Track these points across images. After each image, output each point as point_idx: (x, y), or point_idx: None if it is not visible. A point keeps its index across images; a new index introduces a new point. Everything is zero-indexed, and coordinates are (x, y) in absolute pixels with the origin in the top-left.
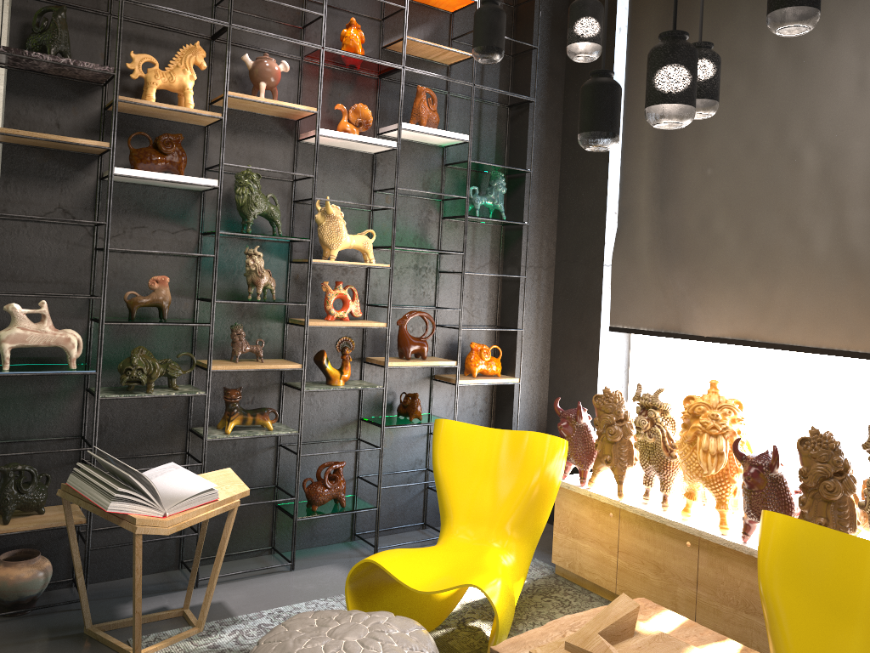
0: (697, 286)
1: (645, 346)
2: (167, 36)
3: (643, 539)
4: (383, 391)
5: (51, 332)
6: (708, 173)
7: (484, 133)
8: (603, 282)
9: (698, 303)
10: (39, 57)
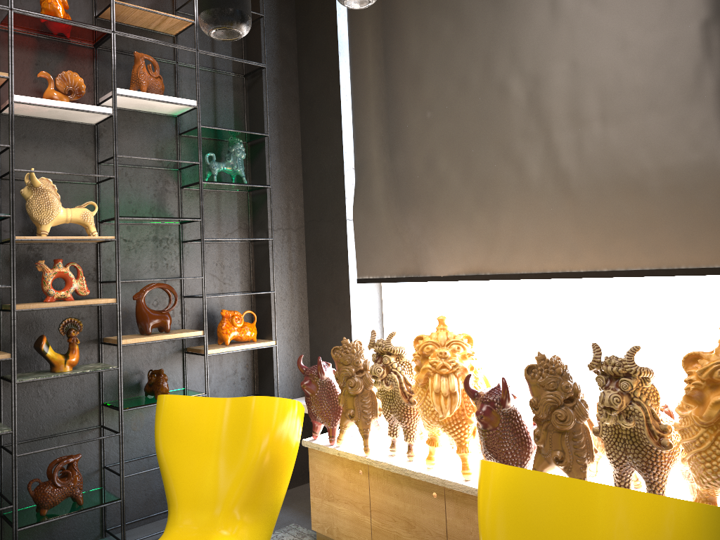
0: (429, 228)
1: (403, 296)
2: None
3: (392, 495)
4: (118, 371)
5: None
6: (428, 116)
7: (221, 102)
8: (348, 236)
9: (432, 243)
10: None
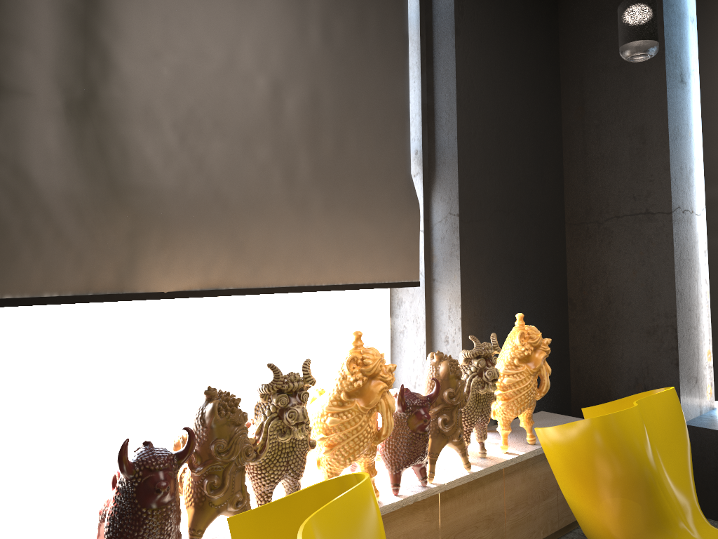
0: (159, 225)
1: None
2: None
3: None
4: None
5: None
6: (165, 74)
7: None
8: None
9: (160, 247)
10: None
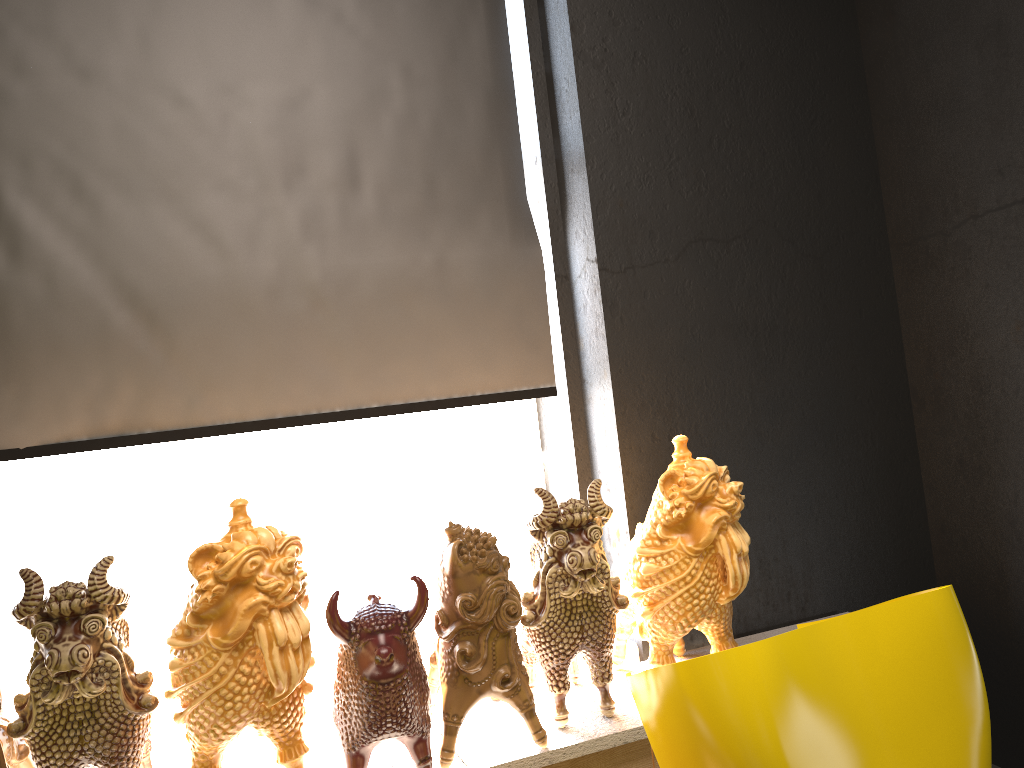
0: None
1: None
2: None
3: None
4: None
5: None
6: None
7: None
8: None
9: (1, 379)
10: None
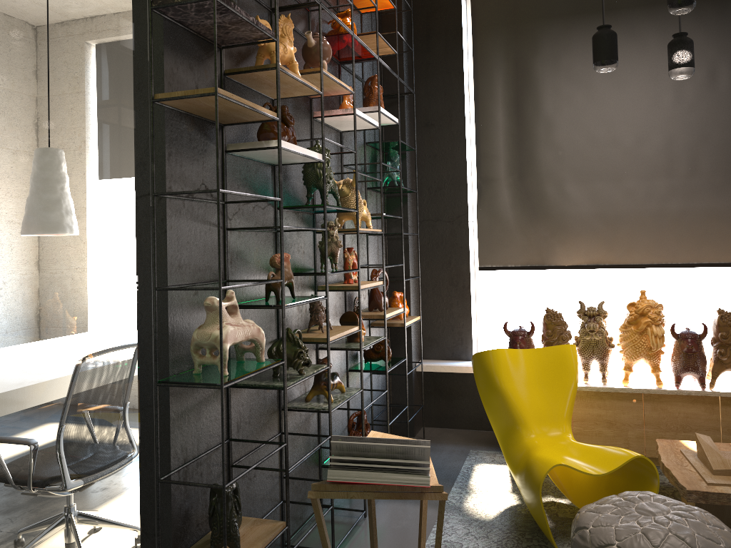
0: (559, 232)
1: None
2: (250, 3)
3: (595, 407)
4: (385, 340)
5: (246, 325)
6: (560, 154)
7: None
8: (469, 234)
9: (560, 243)
10: (239, 12)
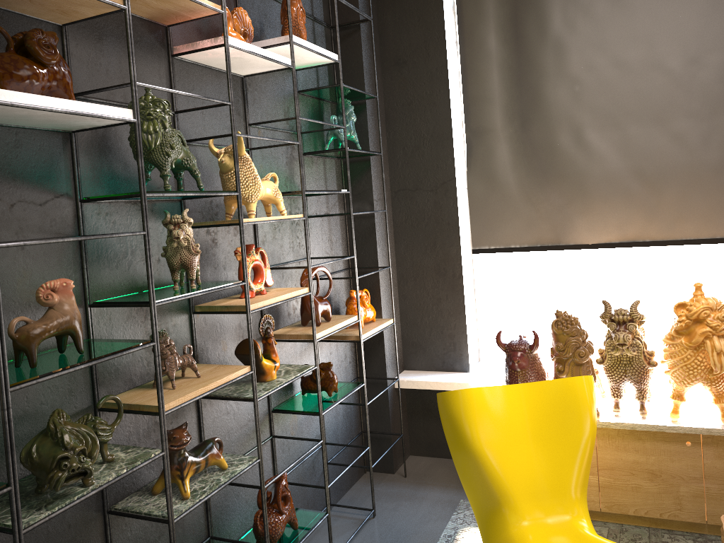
0: (578, 198)
1: None
2: None
3: (630, 451)
4: (316, 371)
5: None
6: (576, 90)
7: None
8: (458, 206)
9: (581, 213)
10: None
